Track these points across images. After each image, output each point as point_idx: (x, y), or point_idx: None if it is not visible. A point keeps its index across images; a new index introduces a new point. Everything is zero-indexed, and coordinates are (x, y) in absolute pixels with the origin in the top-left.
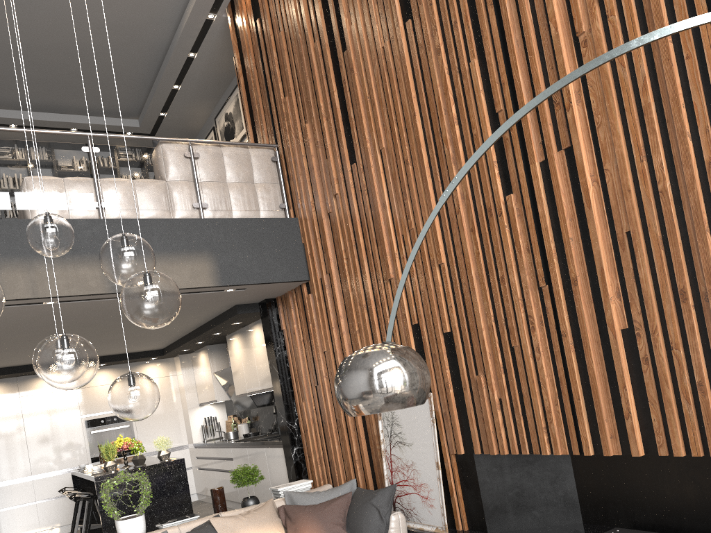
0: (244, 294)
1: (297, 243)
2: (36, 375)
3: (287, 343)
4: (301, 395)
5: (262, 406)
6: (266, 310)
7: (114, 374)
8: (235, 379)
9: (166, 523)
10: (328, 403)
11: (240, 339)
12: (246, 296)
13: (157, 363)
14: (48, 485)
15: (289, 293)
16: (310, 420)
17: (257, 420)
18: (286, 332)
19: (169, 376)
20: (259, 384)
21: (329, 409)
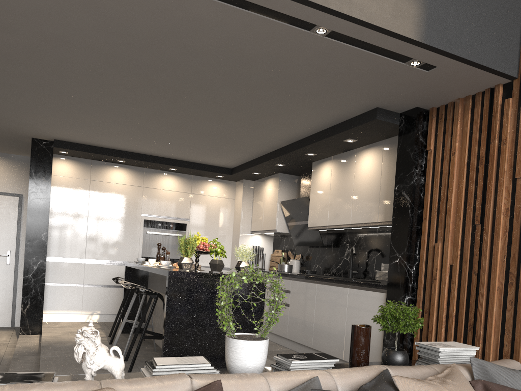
0: (413, 84)
1: (515, 23)
2: (109, 163)
3: (430, 168)
4: (435, 234)
5: (325, 246)
6: (414, 122)
7: (179, 182)
8: (312, 210)
9: (295, 360)
10: (498, 250)
11: (335, 166)
12: (408, 91)
13: (220, 183)
14: (98, 272)
15: (460, 101)
16: (446, 268)
17: (313, 259)
18: (432, 153)
19: (227, 198)
20: (350, 218)
21: (497, 258)
